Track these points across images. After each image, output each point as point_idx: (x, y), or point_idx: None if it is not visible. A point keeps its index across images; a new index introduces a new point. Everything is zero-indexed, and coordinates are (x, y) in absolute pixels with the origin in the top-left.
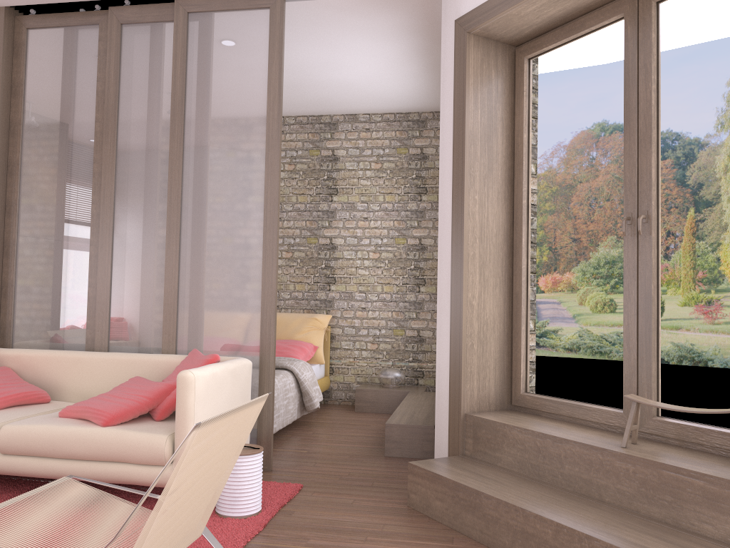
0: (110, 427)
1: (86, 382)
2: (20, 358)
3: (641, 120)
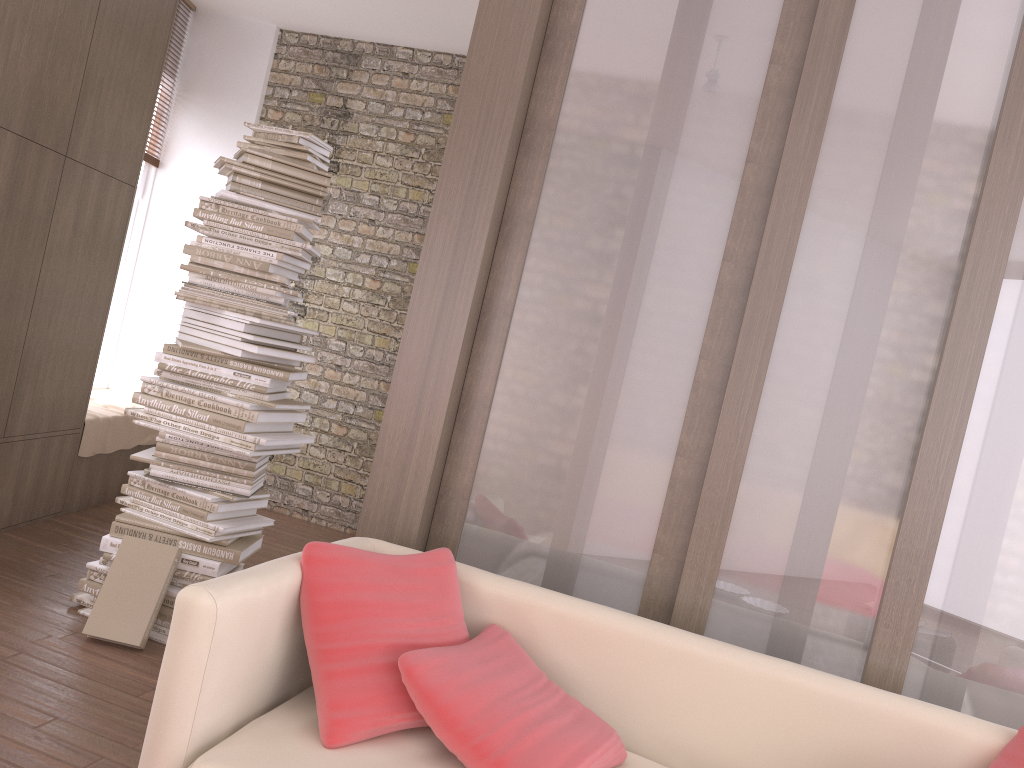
0: None
1: (702, 721)
2: (533, 613)
3: None
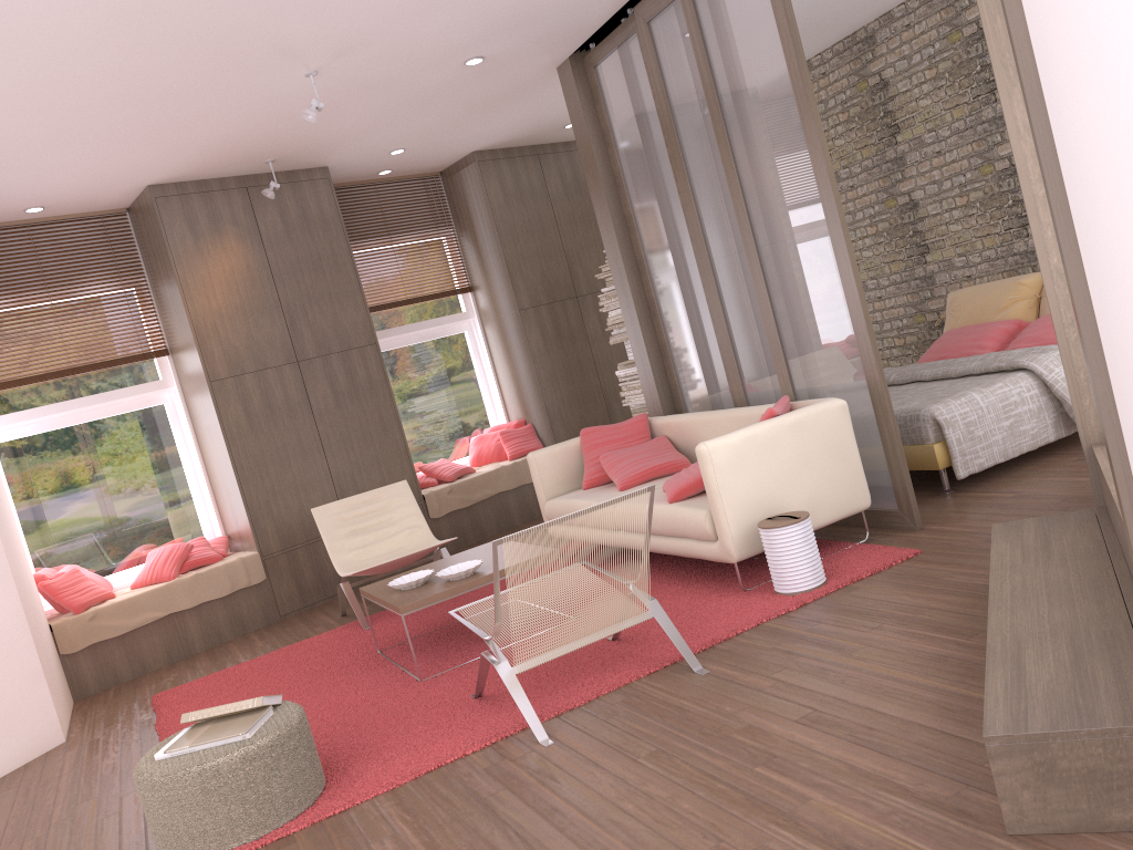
0: (673, 504)
1: None
2: (669, 426)
3: None
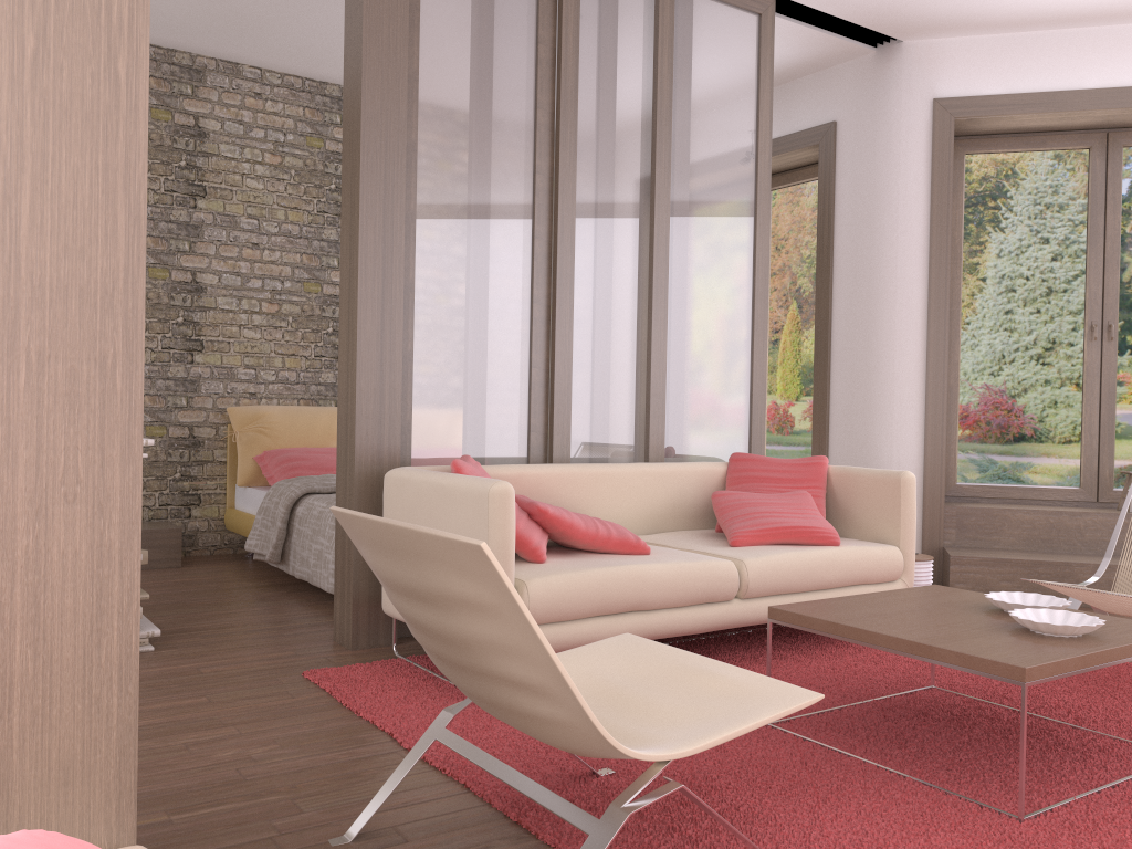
0: (845, 546)
1: (615, 508)
2: (522, 479)
3: (1108, 244)
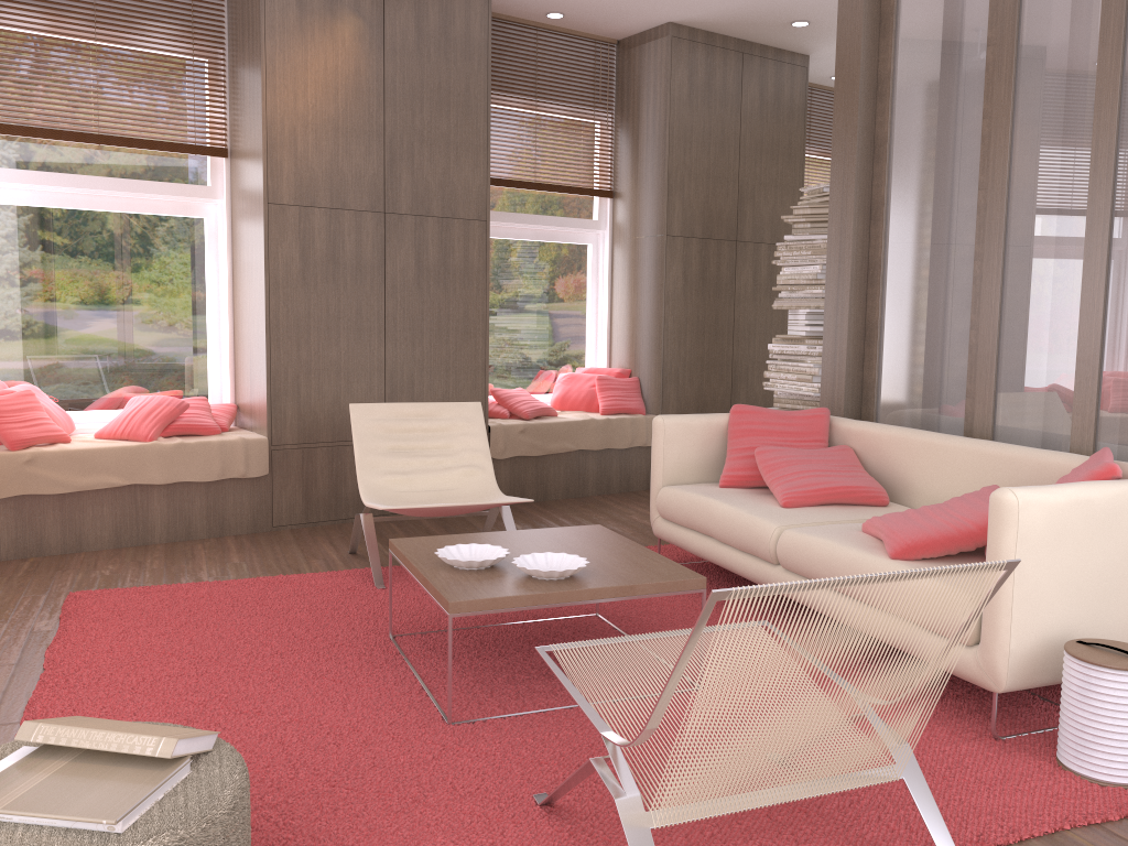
0: (899, 562)
1: (940, 483)
2: (863, 436)
3: None
